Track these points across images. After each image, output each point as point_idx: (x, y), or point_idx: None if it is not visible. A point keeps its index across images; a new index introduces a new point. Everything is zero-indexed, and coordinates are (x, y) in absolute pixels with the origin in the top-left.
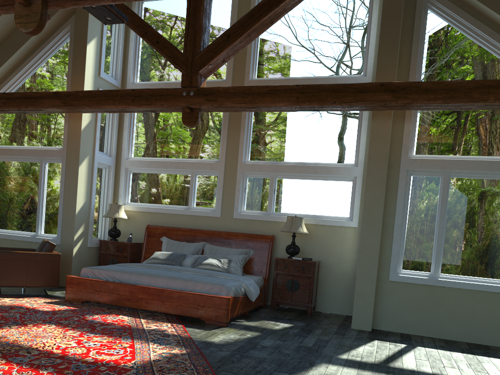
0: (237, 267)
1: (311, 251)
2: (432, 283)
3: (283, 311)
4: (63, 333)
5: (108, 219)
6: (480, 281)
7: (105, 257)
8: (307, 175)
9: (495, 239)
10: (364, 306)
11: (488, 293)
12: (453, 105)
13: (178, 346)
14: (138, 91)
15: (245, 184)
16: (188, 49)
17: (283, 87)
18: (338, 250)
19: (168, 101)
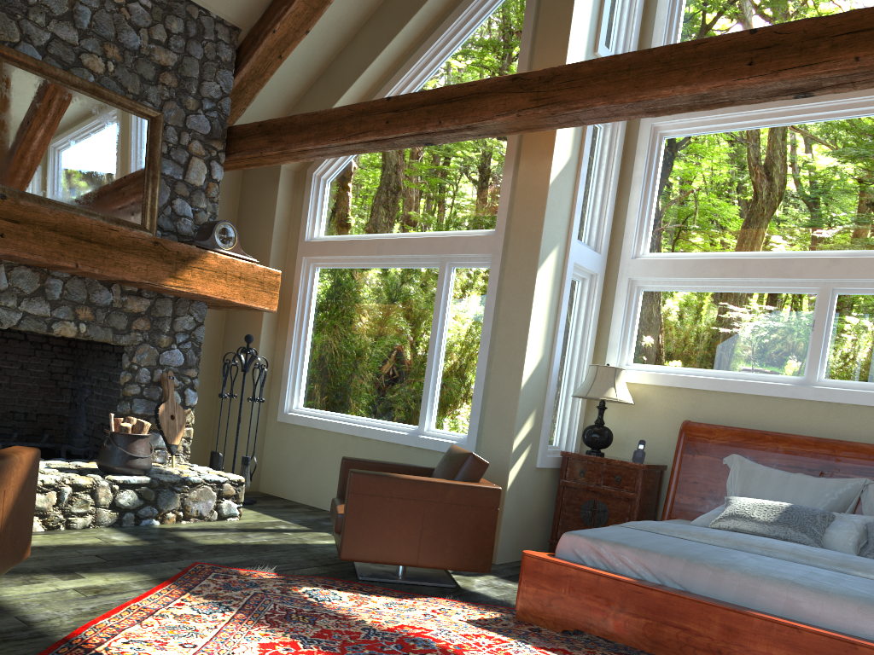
0: None
1: None
2: None
3: None
4: None
5: (579, 402)
6: None
7: (574, 495)
8: None
9: None
10: None
11: None
12: None
13: None
14: (770, 31)
15: None
16: None
17: None
18: None
19: None
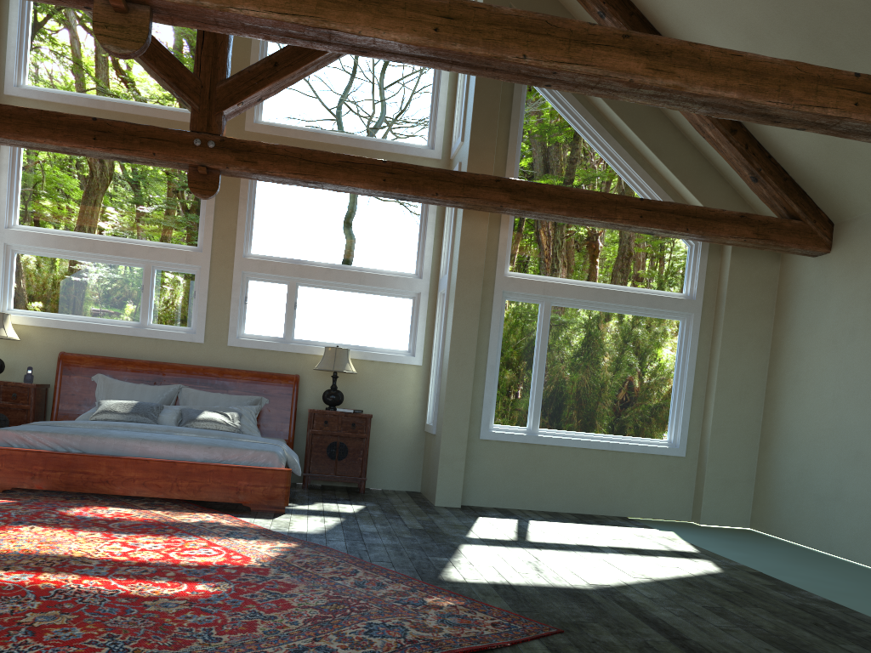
0: (251, 425)
1: (355, 399)
2: (532, 441)
3: (323, 489)
4: (76, 535)
5: None
6: (583, 437)
7: None
8: (349, 284)
9: (598, 384)
10: (453, 474)
11: (591, 451)
12: (577, 219)
13: (273, 539)
14: (105, 122)
15: (246, 291)
16: (203, 70)
17: (363, 160)
18: (394, 398)
19: (167, 151)
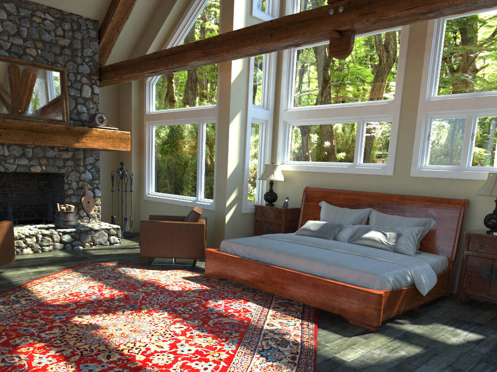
0: (408, 243)
1: None
2: None
3: (475, 307)
4: (168, 327)
5: (265, 181)
6: None
7: (260, 224)
8: None
9: None
10: None
11: None
12: None
13: (289, 366)
14: (277, 21)
15: (429, 129)
16: None
17: None
18: None
19: (311, 27)
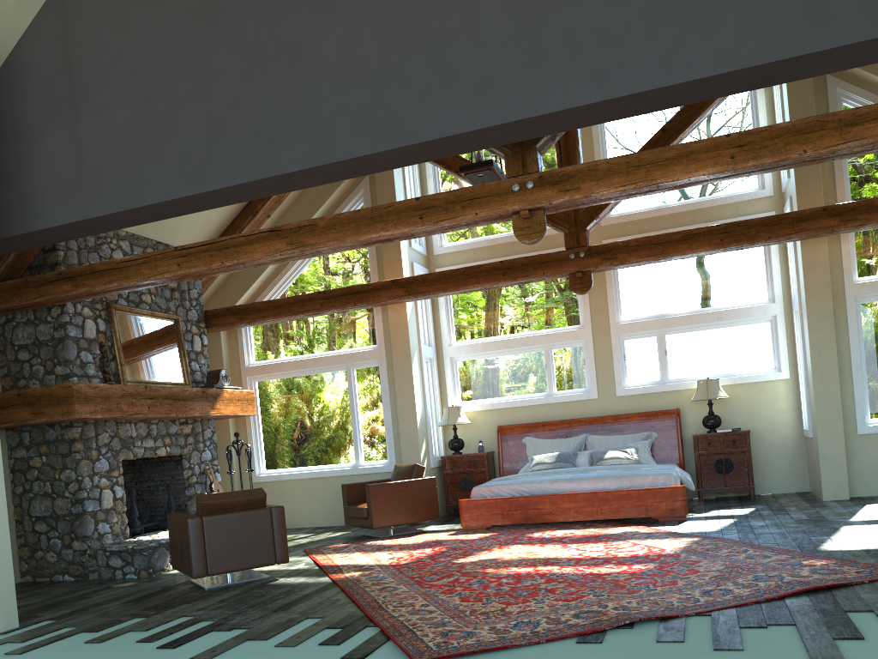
0: (646, 456)
1: (732, 419)
2: None
3: (717, 500)
4: (545, 547)
5: (440, 428)
6: None
7: (453, 477)
8: (709, 324)
9: None
10: (835, 470)
11: None
12: None
13: (680, 537)
14: (508, 262)
15: (623, 350)
16: None
17: (700, 229)
18: (768, 411)
19: (552, 268)
